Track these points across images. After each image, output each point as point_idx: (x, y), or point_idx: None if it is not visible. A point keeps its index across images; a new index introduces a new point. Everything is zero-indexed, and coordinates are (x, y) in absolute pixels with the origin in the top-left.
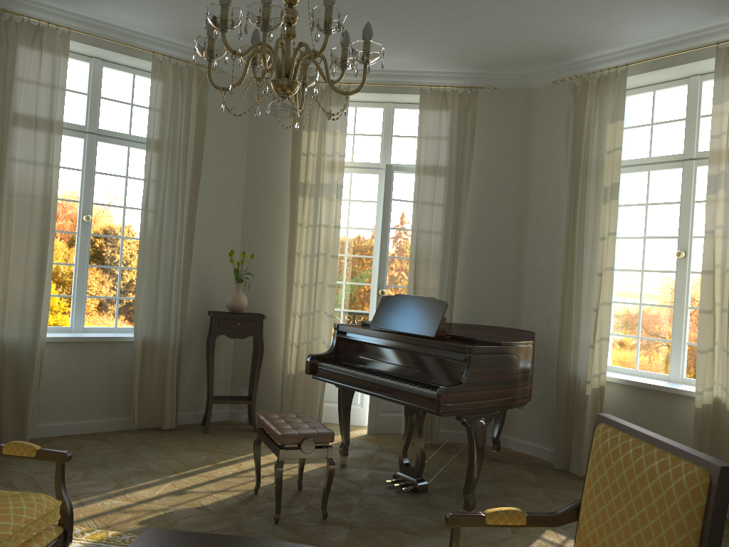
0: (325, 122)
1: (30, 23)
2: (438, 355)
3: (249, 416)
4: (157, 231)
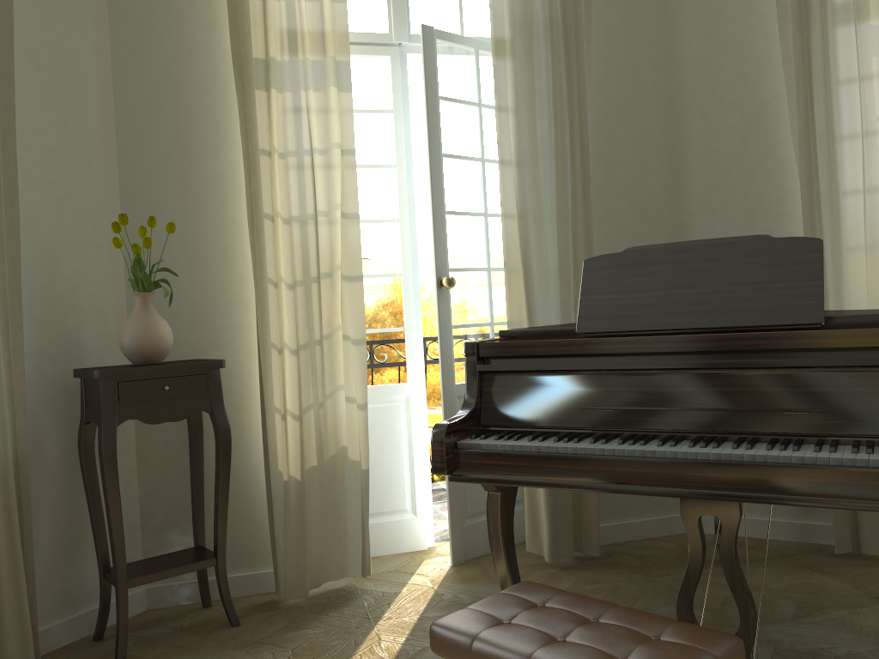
0: None
1: None
2: (875, 364)
3: (204, 590)
4: None
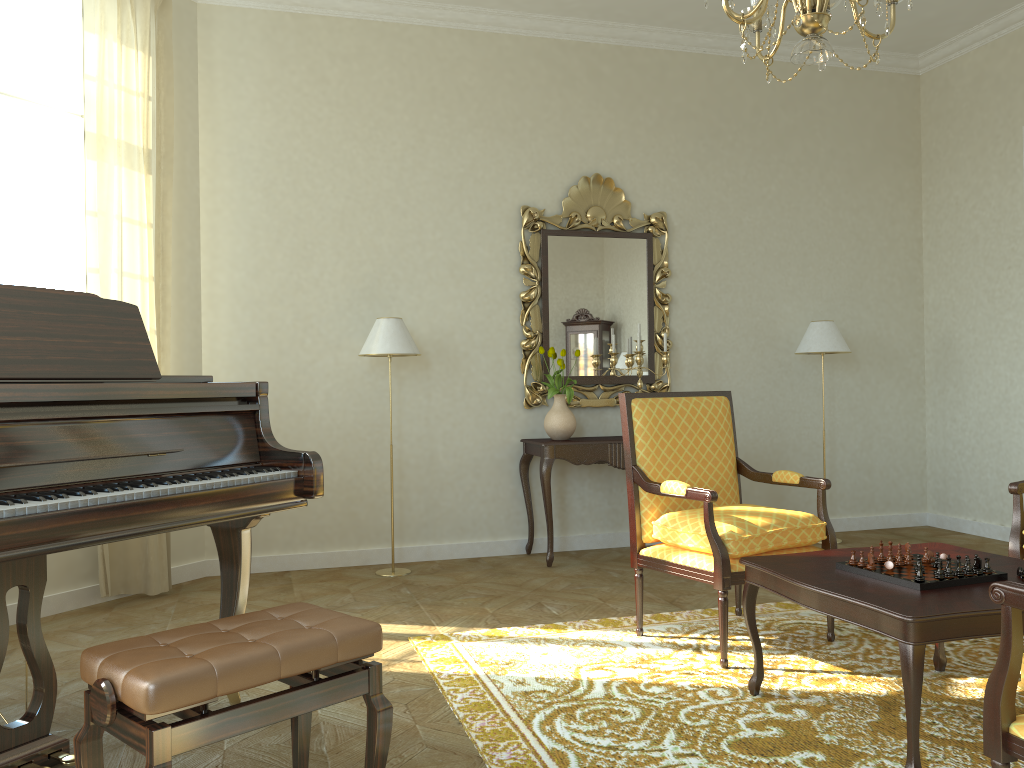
0: None
1: None
2: (208, 411)
3: None
4: None
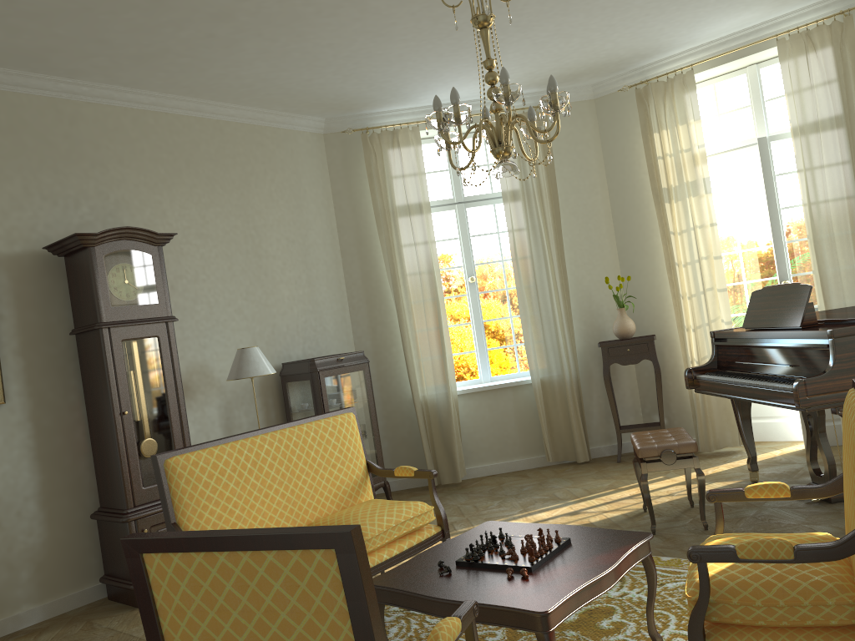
0: (675, 116)
1: (387, 130)
2: (802, 346)
3: None
4: (531, 276)
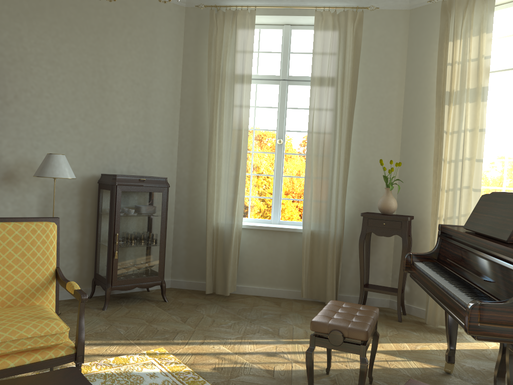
0: (471, 28)
1: (230, 10)
2: (499, 263)
3: (401, 307)
4: (321, 147)
